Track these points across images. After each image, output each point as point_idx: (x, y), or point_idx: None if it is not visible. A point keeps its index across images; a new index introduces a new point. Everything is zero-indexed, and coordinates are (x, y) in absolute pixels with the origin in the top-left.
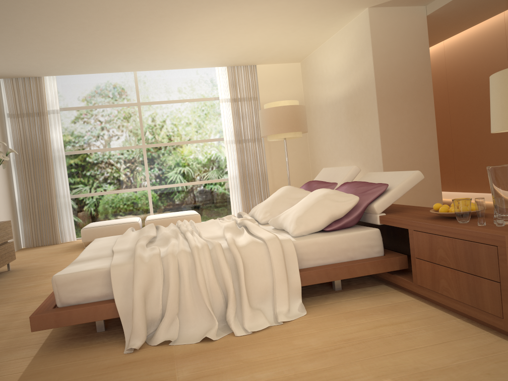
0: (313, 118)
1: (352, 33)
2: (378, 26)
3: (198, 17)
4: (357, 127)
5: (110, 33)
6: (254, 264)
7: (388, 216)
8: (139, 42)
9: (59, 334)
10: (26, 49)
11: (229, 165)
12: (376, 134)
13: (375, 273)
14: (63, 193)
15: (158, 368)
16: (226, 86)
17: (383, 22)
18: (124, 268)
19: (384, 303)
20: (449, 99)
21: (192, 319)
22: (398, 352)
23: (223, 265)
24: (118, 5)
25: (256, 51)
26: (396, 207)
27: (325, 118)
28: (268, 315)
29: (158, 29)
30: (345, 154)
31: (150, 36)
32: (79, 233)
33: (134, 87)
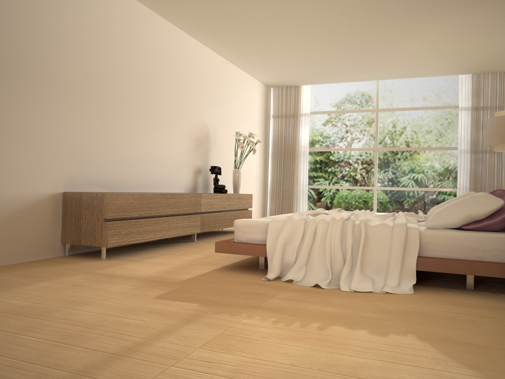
0: None
1: None
2: None
3: (422, 28)
4: None
5: (346, 48)
6: (376, 241)
7: None
8: (373, 54)
9: (238, 264)
10: (284, 64)
11: (460, 175)
12: None
13: (501, 277)
14: (302, 182)
15: (271, 290)
16: (469, 94)
17: None
18: (278, 223)
19: (497, 305)
20: None
21: (314, 271)
22: (450, 327)
23: (348, 236)
24: (346, 24)
25: (501, 57)
26: None
27: None
28: (378, 285)
29: (387, 41)
30: None
31: (381, 48)
32: None
33: (375, 94)
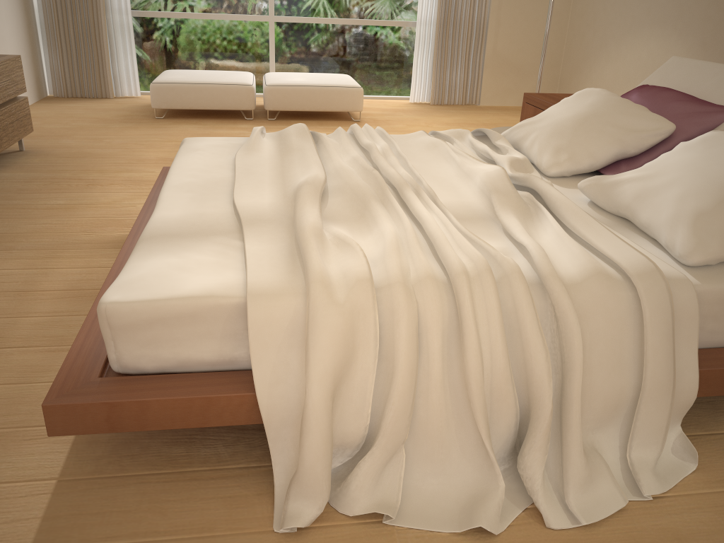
0: None
1: None
2: None
3: None
4: None
5: None
6: (598, 337)
7: None
8: None
9: None
10: None
11: None
12: None
13: None
14: (118, 4)
15: None
16: None
17: None
18: (281, 308)
19: None
20: None
21: (437, 458)
22: None
23: (534, 339)
24: None
25: None
26: None
27: None
28: (609, 460)
29: None
30: (662, 15)
31: None
32: (145, 83)
33: None
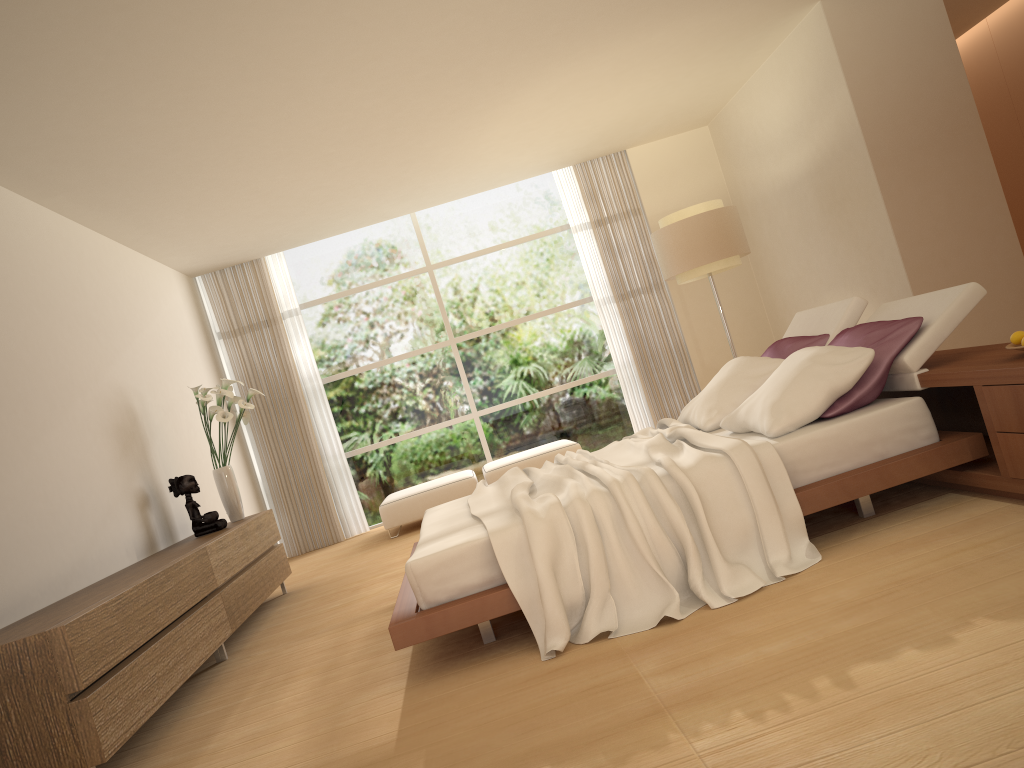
0: (755, 224)
1: (800, 53)
2: (847, 28)
3: (515, 97)
4: (845, 223)
5: (372, 159)
6: (715, 493)
7: (933, 371)
8: (419, 162)
9: (425, 656)
10: (238, 218)
11: (612, 344)
12: (885, 229)
13: (930, 472)
14: (332, 451)
15: (605, 668)
16: (579, 201)
17: (855, 18)
18: (510, 533)
19: (956, 520)
20: (1021, 128)
21: (634, 595)
22: (990, 581)
23: (667, 502)
24: (384, 112)
25: (622, 127)
26: (947, 354)
27: (777, 220)
28: (757, 571)
29: (450, 132)
30: (831, 279)
31: (436, 148)
32: (370, 517)
33: (415, 239)
